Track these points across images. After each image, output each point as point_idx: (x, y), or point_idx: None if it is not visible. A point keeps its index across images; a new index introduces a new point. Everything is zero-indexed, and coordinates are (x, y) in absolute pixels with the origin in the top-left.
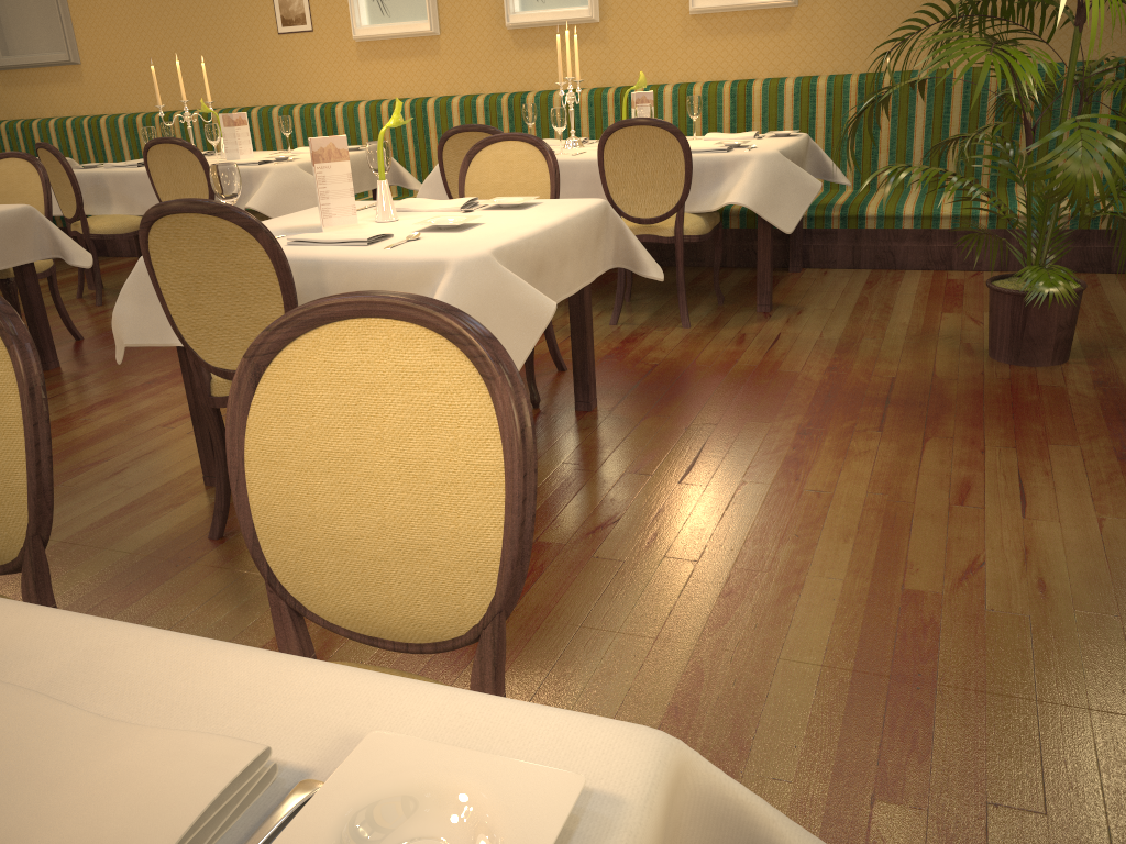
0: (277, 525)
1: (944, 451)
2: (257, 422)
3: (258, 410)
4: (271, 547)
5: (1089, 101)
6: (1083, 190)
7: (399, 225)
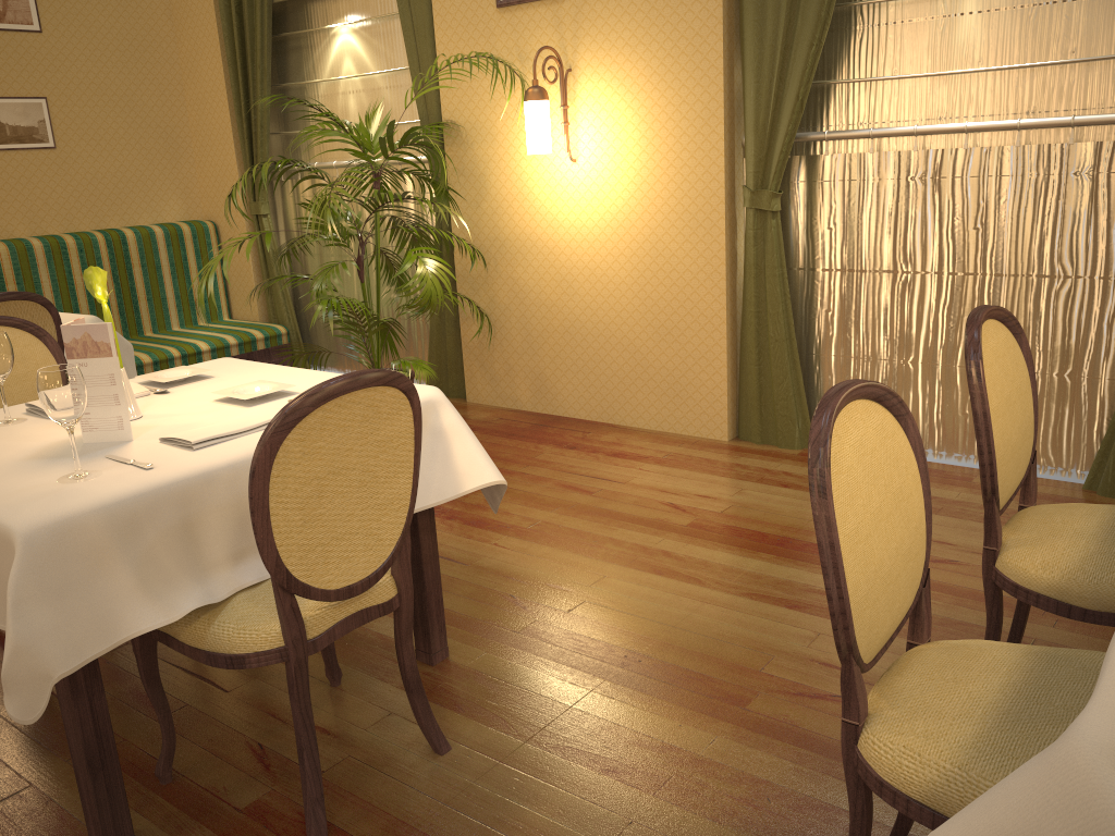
0: (1001, 455)
1: (511, 481)
2: (988, 397)
3: (986, 389)
4: (998, 473)
5: (180, 255)
6: (435, 298)
7: (185, 412)
